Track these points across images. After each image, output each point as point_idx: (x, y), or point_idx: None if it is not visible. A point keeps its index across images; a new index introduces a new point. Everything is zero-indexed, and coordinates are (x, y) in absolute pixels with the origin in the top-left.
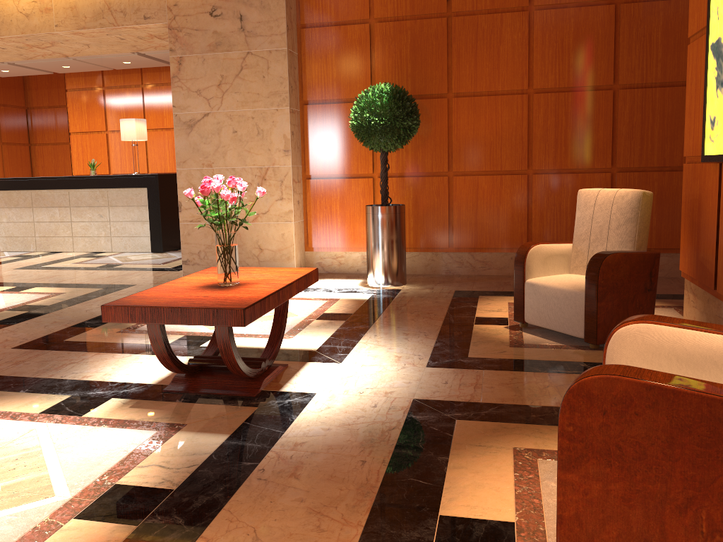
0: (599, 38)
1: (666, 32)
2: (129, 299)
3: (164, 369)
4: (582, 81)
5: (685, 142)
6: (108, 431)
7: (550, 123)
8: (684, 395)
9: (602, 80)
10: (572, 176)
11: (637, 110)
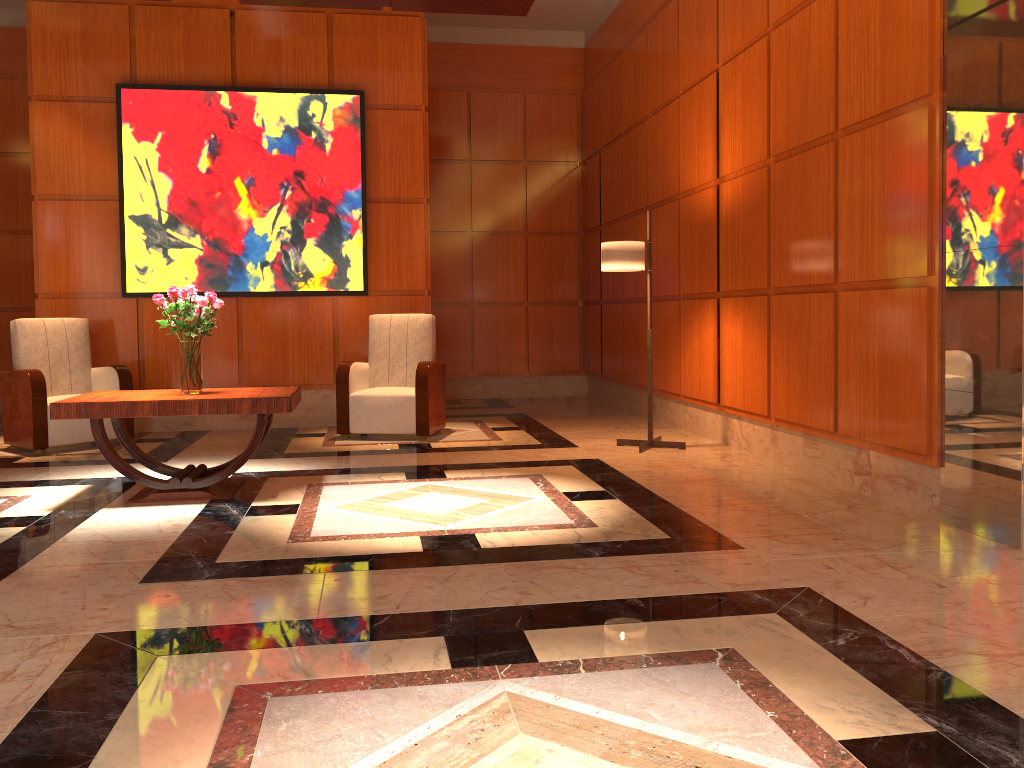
0: None
1: None
2: (265, 396)
3: (153, 509)
4: None
5: (45, 281)
6: (330, 493)
7: None
8: (438, 363)
9: None
10: None
11: None
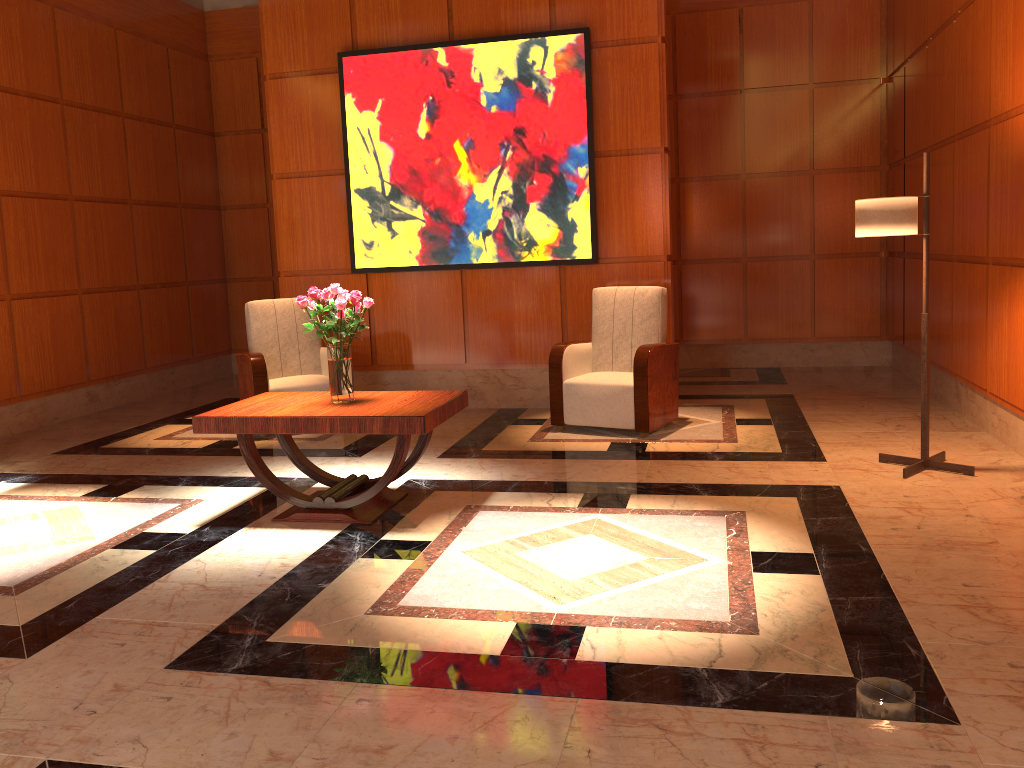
0: (52, 139)
1: (101, 145)
2: (400, 413)
3: (286, 534)
4: (45, 187)
5: (285, 259)
6: (477, 524)
7: (22, 235)
8: (665, 346)
9: (61, 188)
10: (48, 300)
11: (90, 225)
